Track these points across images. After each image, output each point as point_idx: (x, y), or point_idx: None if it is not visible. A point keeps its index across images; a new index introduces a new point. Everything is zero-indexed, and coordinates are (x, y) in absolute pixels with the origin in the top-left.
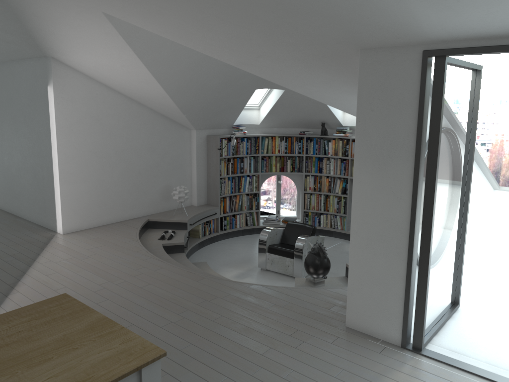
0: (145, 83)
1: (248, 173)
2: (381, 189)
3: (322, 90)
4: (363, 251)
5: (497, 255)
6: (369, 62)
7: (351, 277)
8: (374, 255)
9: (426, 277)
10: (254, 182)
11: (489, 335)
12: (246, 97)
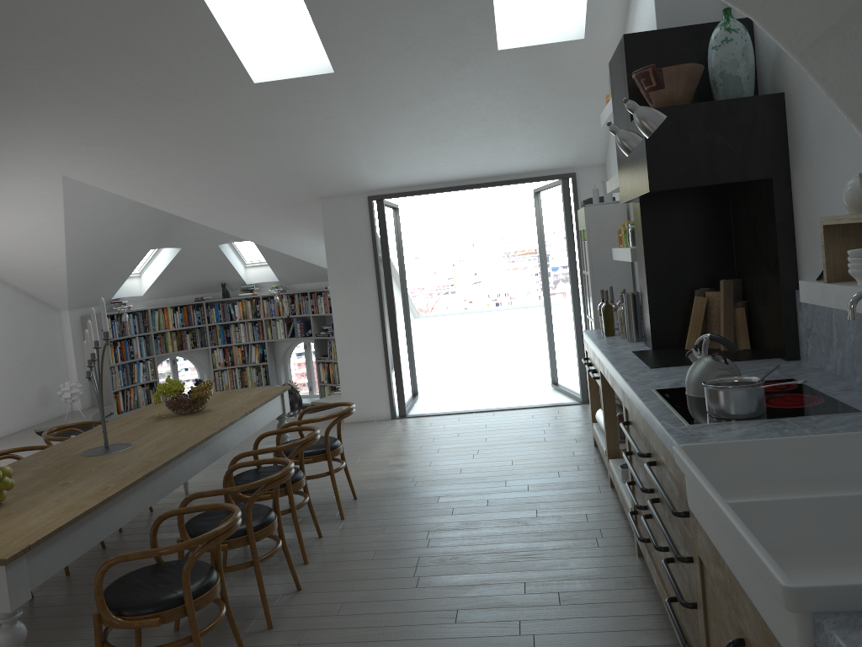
0: (42, 250)
1: (140, 357)
2: (355, 301)
3: (274, 235)
4: (349, 354)
5: (431, 371)
6: (329, 207)
7: (342, 378)
8: (358, 354)
9: (399, 358)
10: (150, 368)
11: (445, 402)
12: (137, 261)
